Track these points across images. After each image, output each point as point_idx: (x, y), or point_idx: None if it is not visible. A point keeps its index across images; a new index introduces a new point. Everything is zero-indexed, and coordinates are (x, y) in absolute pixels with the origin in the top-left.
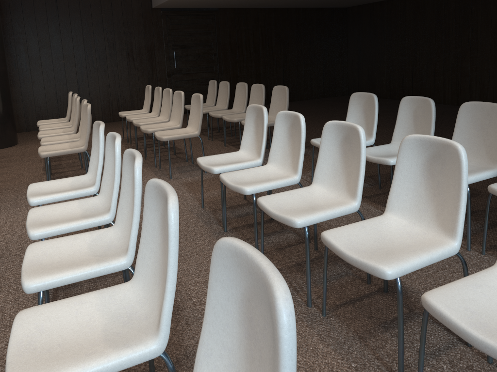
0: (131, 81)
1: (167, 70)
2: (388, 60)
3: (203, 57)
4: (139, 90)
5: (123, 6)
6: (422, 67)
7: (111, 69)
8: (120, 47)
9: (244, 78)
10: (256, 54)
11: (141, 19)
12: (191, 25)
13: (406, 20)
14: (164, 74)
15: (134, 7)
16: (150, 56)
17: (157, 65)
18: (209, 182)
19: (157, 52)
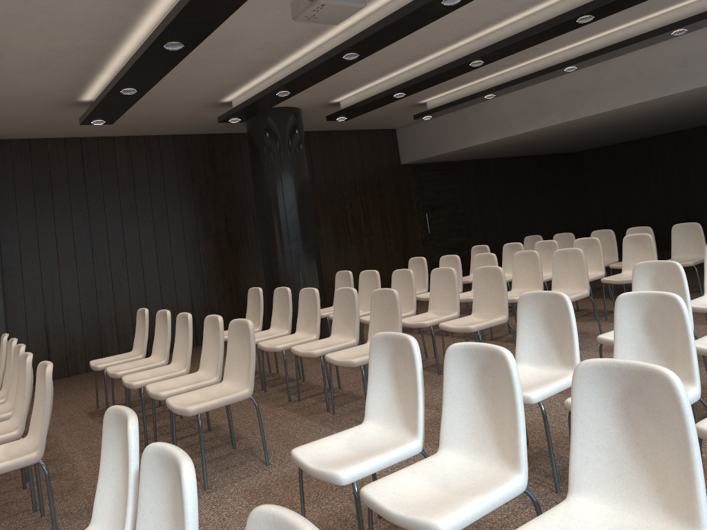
0: (387, 252)
1: (420, 237)
2: (648, 205)
3: (451, 218)
4: (395, 263)
5: (374, 163)
6: (700, 208)
7: (367, 238)
8: (374, 212)
9: (494, 241)
10: (501, 210)
11: (392, 178)
12: (437, 182)
13: (666, 159)
14: (417, 241)
15: (384, 165)
16: (402, 220)
17: (410, 230)
18: (702, 318)
19: (409, 215)
